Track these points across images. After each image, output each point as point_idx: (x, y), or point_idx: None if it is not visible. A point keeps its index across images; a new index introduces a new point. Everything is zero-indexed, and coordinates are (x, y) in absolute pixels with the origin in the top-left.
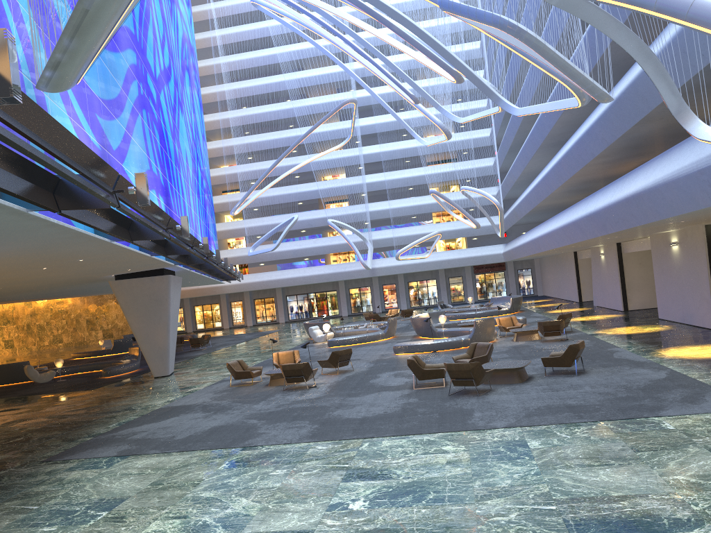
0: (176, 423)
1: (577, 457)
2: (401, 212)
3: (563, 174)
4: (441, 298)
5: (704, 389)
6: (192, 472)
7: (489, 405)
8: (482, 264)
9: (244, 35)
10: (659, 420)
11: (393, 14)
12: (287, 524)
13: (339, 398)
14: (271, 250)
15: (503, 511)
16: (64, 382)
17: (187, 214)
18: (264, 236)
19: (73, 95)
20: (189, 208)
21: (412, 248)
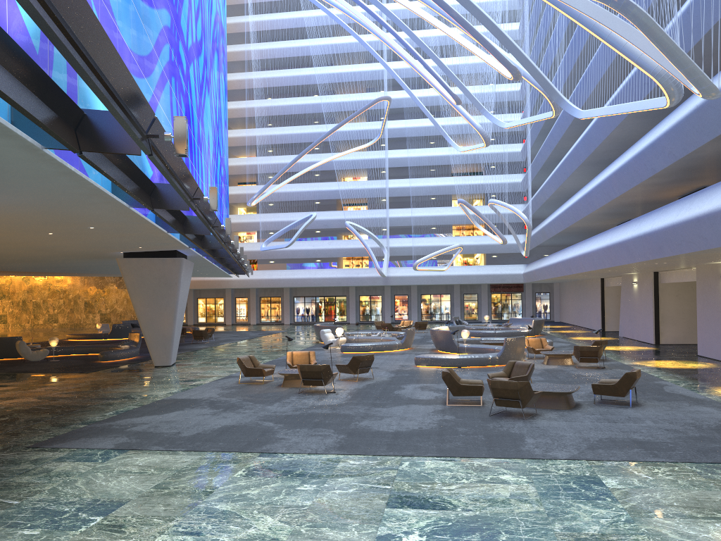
0: (181, 418)
1: (671, 505)
2: (422, 221)
3: (611, 191)
4: (454, 314)
5: None
6: (203, 477)
7: (541, 431)
8: (500, 282)
9: (276, 24)
10: None
11: None
12: None
13: (364, 407)
14: (285, 246)
15: None
16: (57, 362)
17: None
18: (279, 231)
19: None
20: (206, 192)
21: (428, 260)
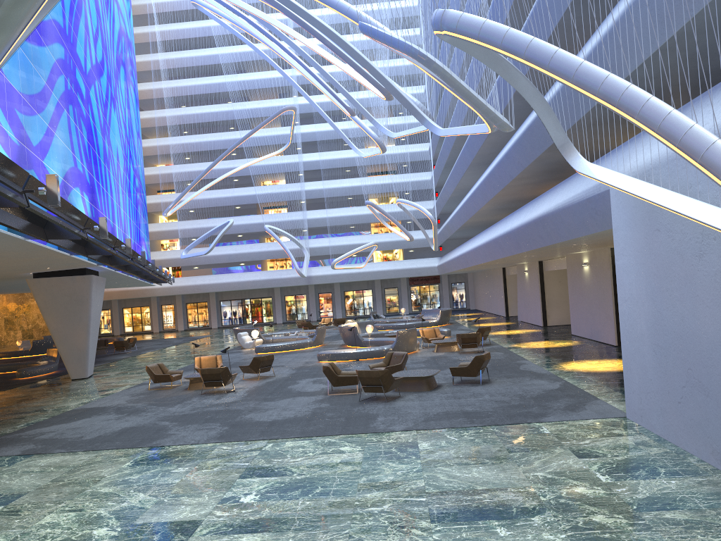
0: (87, 424)
1: (458, 457)
2: (339, 221)
3: (487, 193)
4: (377, 308)
5: (587, 399)
6: (95, 470)
7: (394, 411)
8: (417, 276)
9: (185, 33)
10: (539, 425)
11: (324, 30)
12: (179, 515)
13: (255, 402)
14: (205, 253)
15: (378, 503)
16: None
17: (116, 213)
18: (198, 239)
19: None
20: (118, 207)
21: (349, 258)
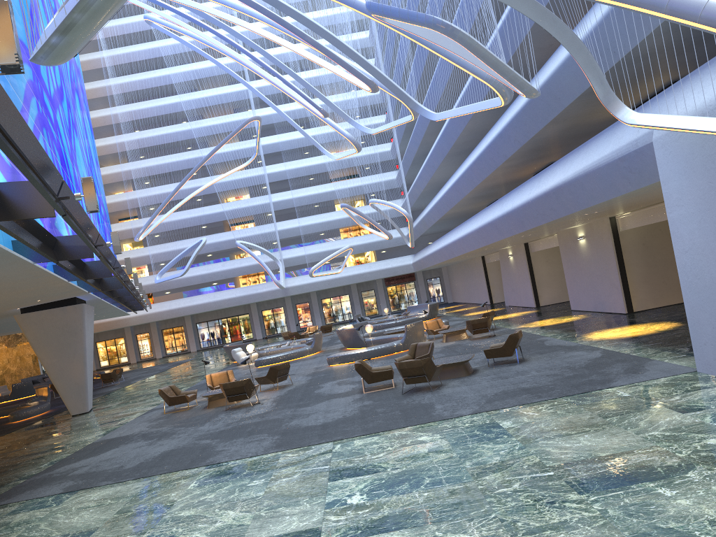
0: (119, 454)
1: (553, 429)
2: (310, 230)
3: (474, 178)
4: (356, 312)
5: (641, 361)
6: (160, 495)
7: (447, 397)
8: (393, 275)
9: (132, 56)
10: (613, 390)
11: (309, 24)
12: (289, 526)
13: (290, 410)
14: (181, 275)
15: (504, 483)
16: None
17: None
18: (171, 261)
19: None
20: None
21: (322, 265)
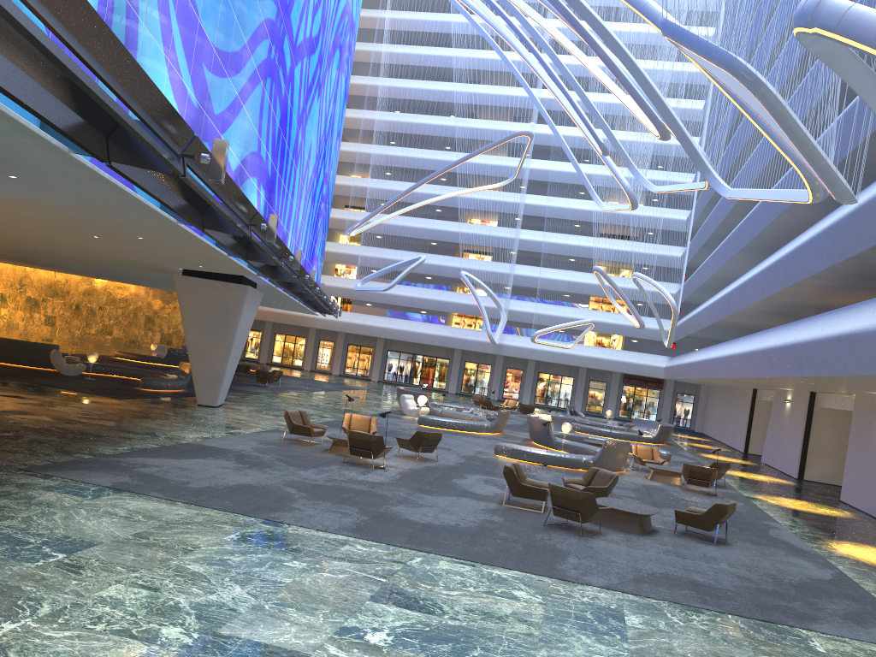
0: (198, 467)
1: (684, 655)
2: (553, 285)
3: (765, 288)
4: (575, 402)
5: None
6: (190, 533)
7: (591, 552)
8: (635, 374)
9: (419, 25)
10: (807, 634)
11: (602, 33)
12: (279, 637)
13: (407, 491)
14: (383, 290)
15: None
16: (92, 381)
17: (292, 219)
18: (380, 271)
19: (179, 31)
20: (296, 213)
21: (554, 333)
